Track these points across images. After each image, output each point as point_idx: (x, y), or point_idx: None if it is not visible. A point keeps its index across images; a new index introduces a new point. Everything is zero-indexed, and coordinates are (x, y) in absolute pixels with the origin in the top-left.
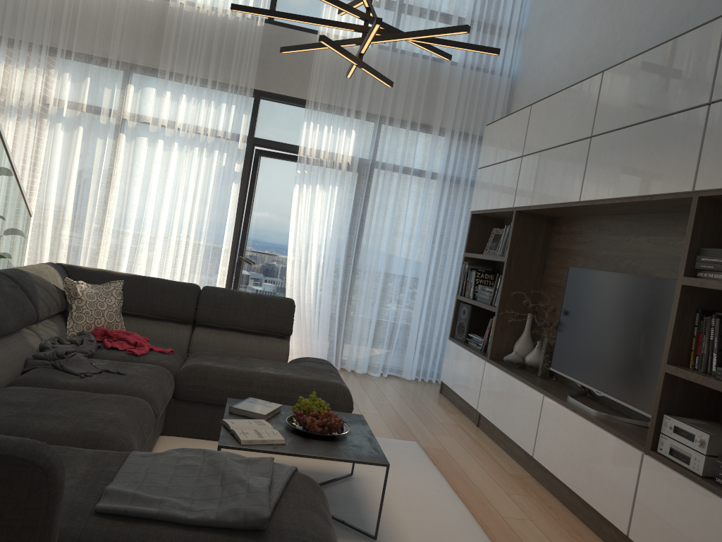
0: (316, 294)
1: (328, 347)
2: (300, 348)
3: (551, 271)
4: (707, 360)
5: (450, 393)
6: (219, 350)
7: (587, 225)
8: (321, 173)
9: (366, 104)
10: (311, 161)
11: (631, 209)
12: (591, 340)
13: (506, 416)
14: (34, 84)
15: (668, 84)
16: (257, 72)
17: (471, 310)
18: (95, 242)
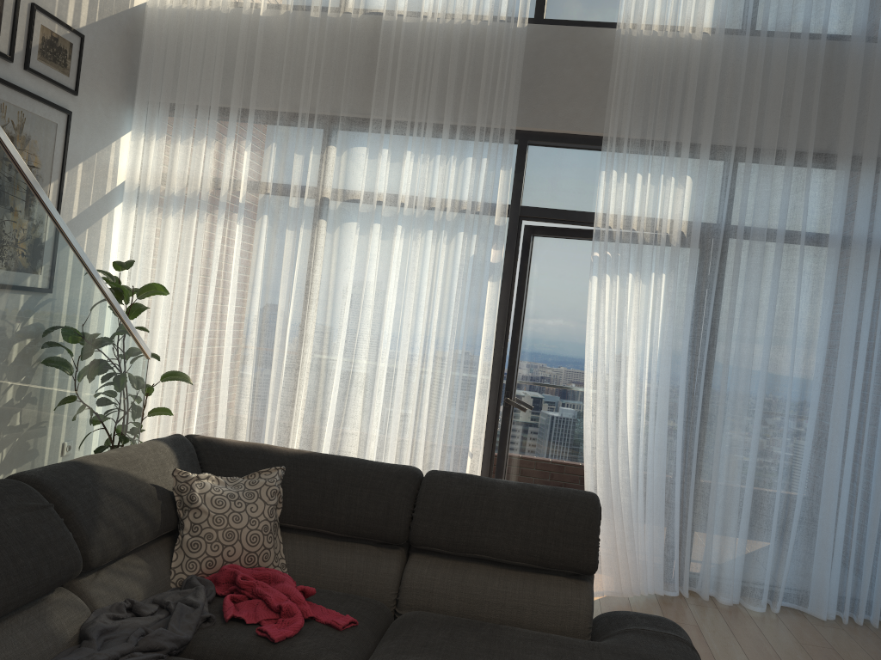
0: (638, 463)
1: (665, 556)
2: (613, 562)
3: None
4: None
5: None
6: (454, 603)
7: None
8: (634, 253)
9: (710, 128)
10: (617, 234)
11: None
12: None
13: None
14: (203, 161)
15: None
16: (521, 102)
17: None
18: (287, 386)
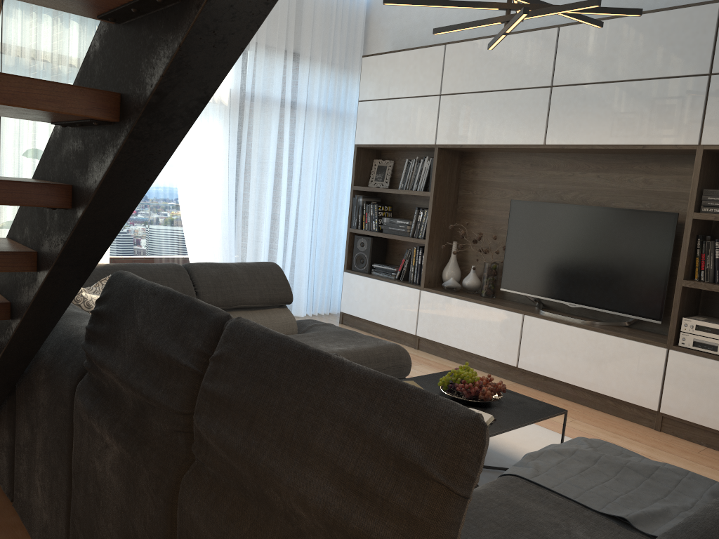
0: (215, 246)
1: None
2: None
3: (467, 201)
4: (713, 274)
5: (361, 323)
6: None
7: (514, 160)
8: None
9: None
10: None
11: (591, 151)
12: (555, 262)
13: (468, 337)
14: None
15: (655, 51)
16: None
17: (372, 242)
18: None
